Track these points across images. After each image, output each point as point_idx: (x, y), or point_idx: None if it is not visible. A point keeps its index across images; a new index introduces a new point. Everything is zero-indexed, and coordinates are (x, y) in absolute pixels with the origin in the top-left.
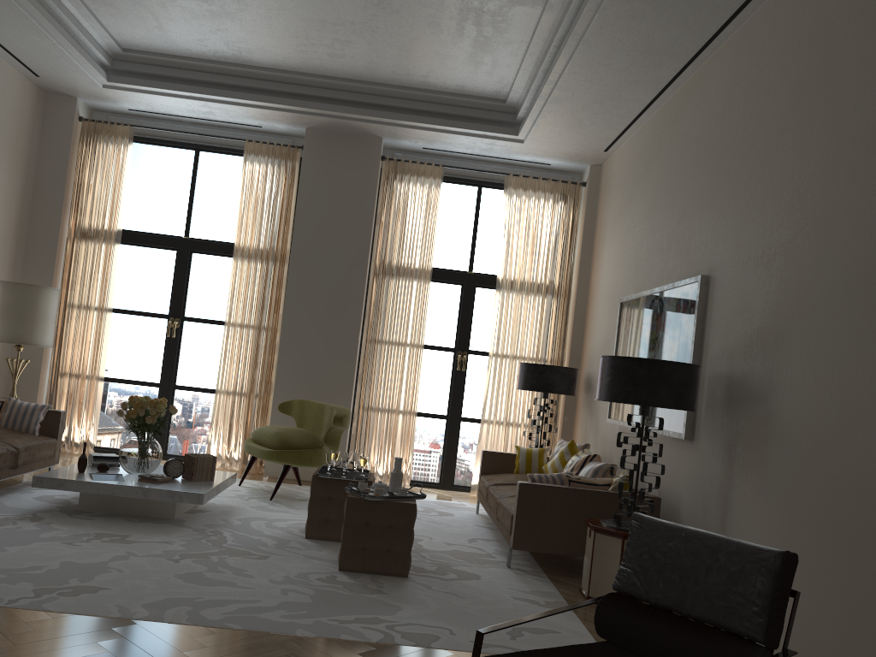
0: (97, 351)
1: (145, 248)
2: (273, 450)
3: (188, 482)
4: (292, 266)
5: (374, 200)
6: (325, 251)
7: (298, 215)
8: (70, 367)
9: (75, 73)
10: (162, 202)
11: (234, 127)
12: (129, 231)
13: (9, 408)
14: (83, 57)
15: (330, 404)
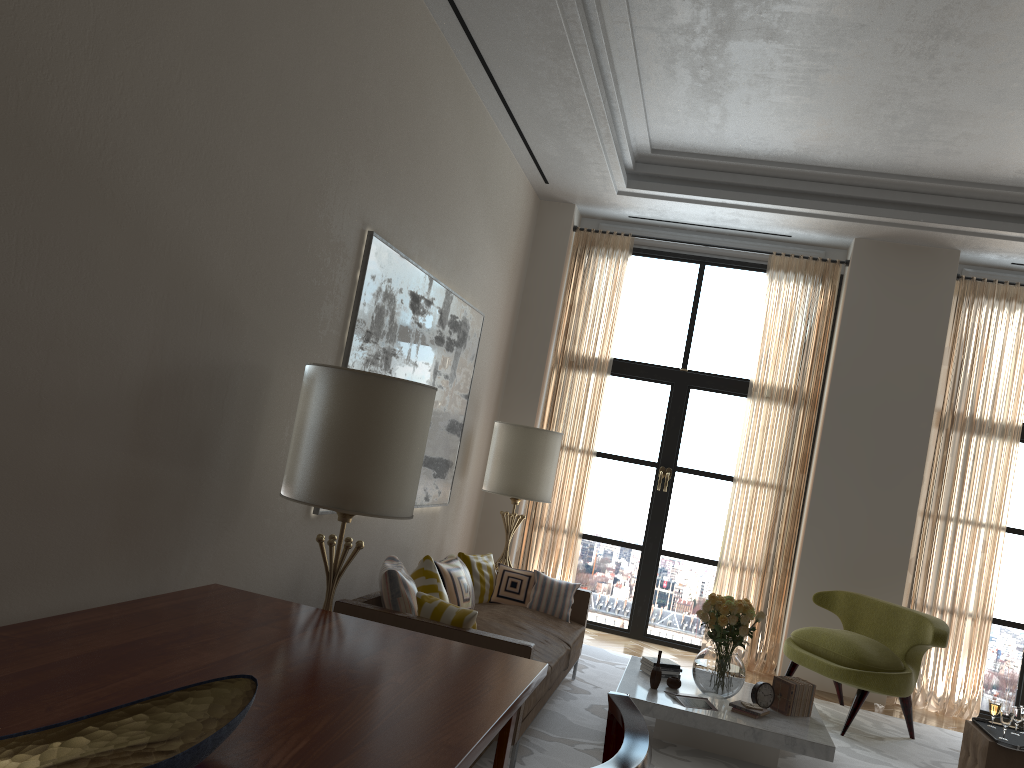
0: (578, 503)
1: (633, 380)
2: (848, 669)
3: (786, 717)
4: (828, 414)
5: (945, 332)
6: (874, 396)
7: (839, 348)
8: (545, 519)
9: (596, 180)
10: (656, 325)
11: (751, 236)
12: (616, 359)
13: (540, 586)
14: (619, 163)
15: (905, 607)
